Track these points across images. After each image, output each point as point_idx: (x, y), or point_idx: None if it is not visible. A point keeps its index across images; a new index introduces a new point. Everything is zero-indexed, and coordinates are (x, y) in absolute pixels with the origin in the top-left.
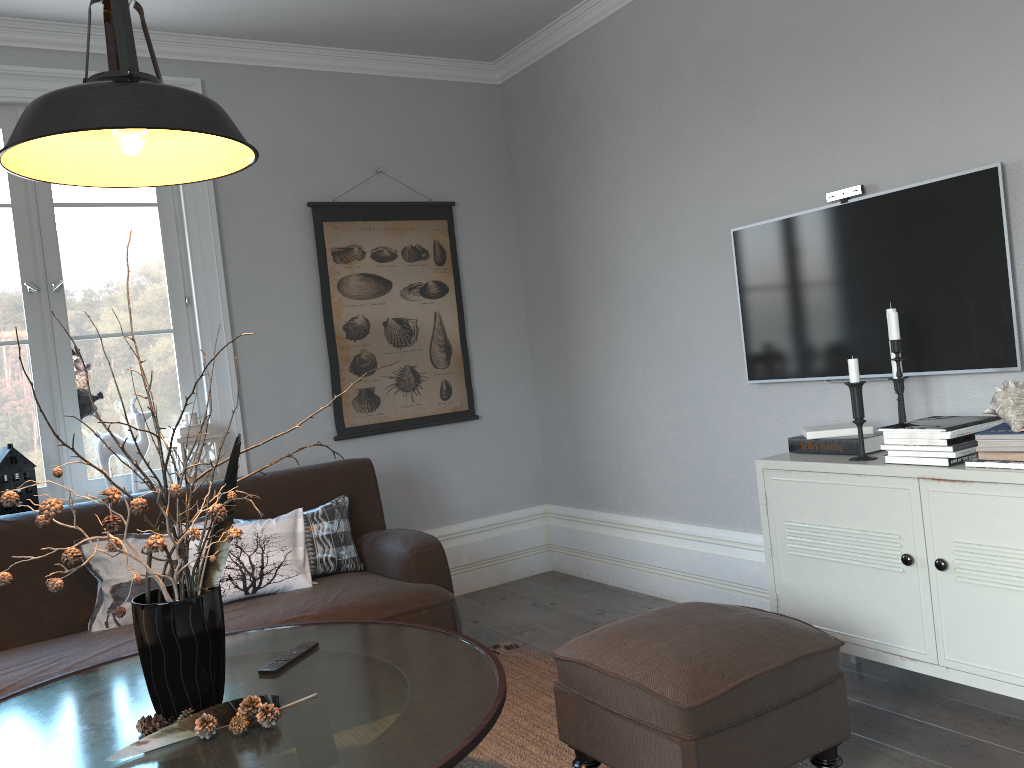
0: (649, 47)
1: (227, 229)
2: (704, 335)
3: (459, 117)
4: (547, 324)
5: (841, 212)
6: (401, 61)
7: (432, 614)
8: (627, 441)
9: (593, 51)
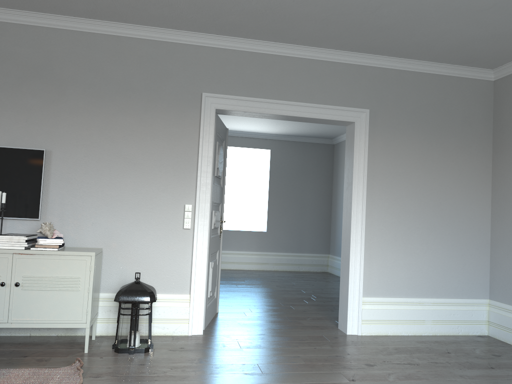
0: None
1: None
2: None
3: None
4: None
5: None
6: None
7: None
8: None
9: None
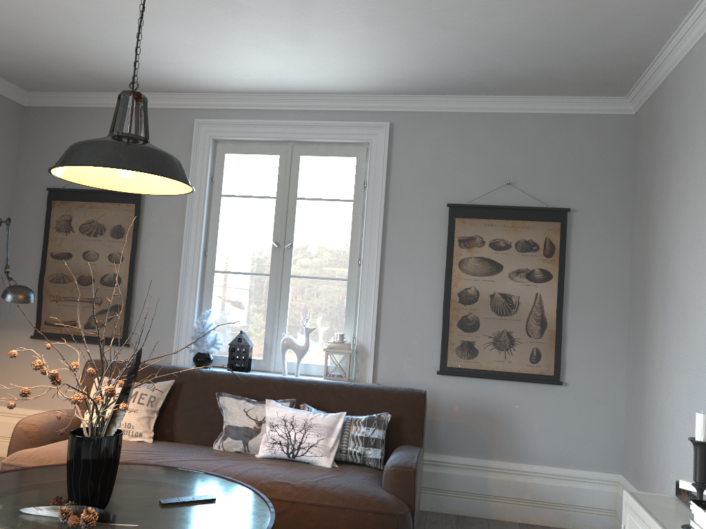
0: None
1: (390, 218)
2: None
3: (589, 141)
4: (637, 318)
5: None
6: (540, 101)
7: (375, 518)
8: (664, 439)
9: (679, 83)
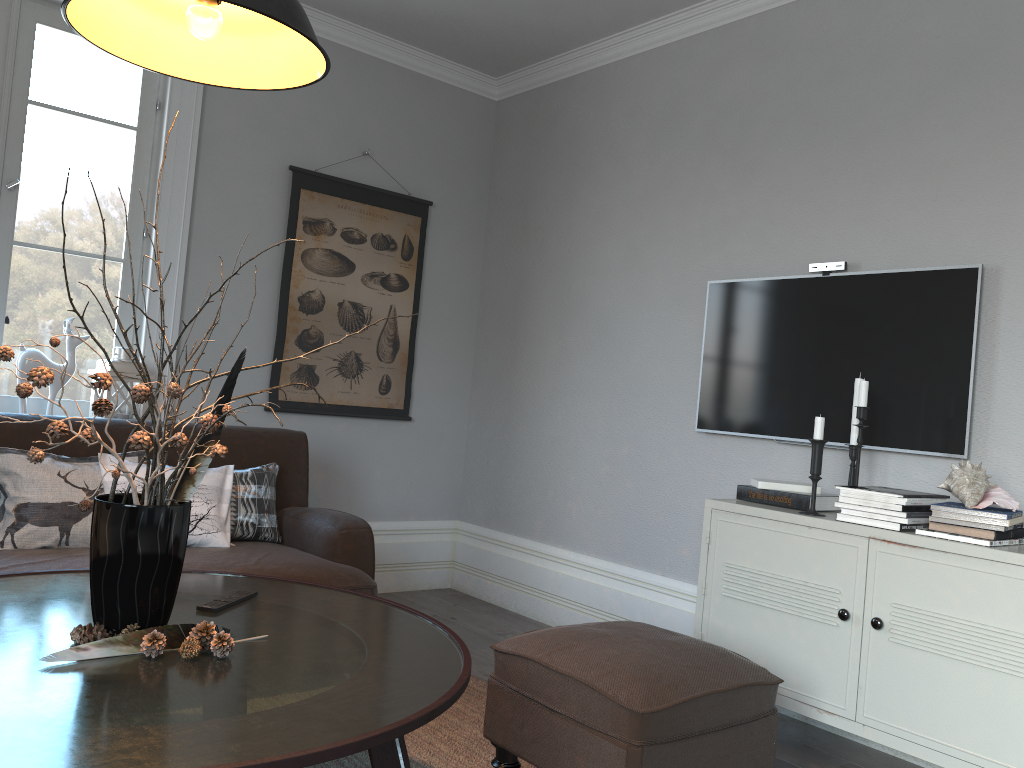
0: (659, 95)
1: (203, 171)
2: (659, 378)
3: (453, 122)
4: (497, 342)
5: (821, 283)
6: (410, 53)
7: None
8: (558, 470)
9: (601, 88)
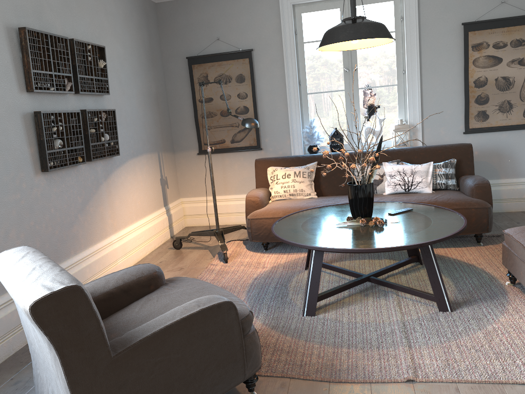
0: None
1: (423, 39)
2: None
3: None
4: None
5: None
6: None
7: (476, 211)
8: None
9: None
